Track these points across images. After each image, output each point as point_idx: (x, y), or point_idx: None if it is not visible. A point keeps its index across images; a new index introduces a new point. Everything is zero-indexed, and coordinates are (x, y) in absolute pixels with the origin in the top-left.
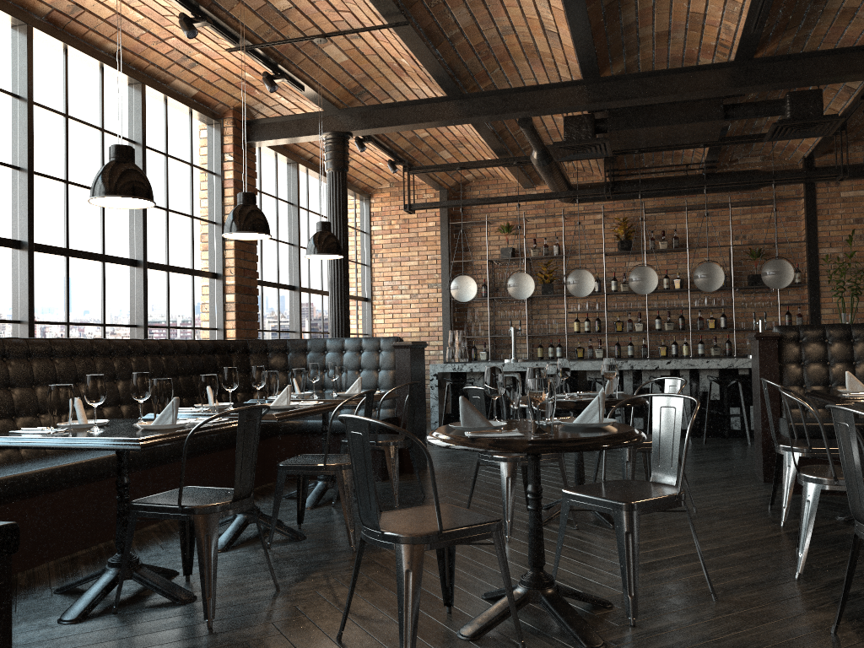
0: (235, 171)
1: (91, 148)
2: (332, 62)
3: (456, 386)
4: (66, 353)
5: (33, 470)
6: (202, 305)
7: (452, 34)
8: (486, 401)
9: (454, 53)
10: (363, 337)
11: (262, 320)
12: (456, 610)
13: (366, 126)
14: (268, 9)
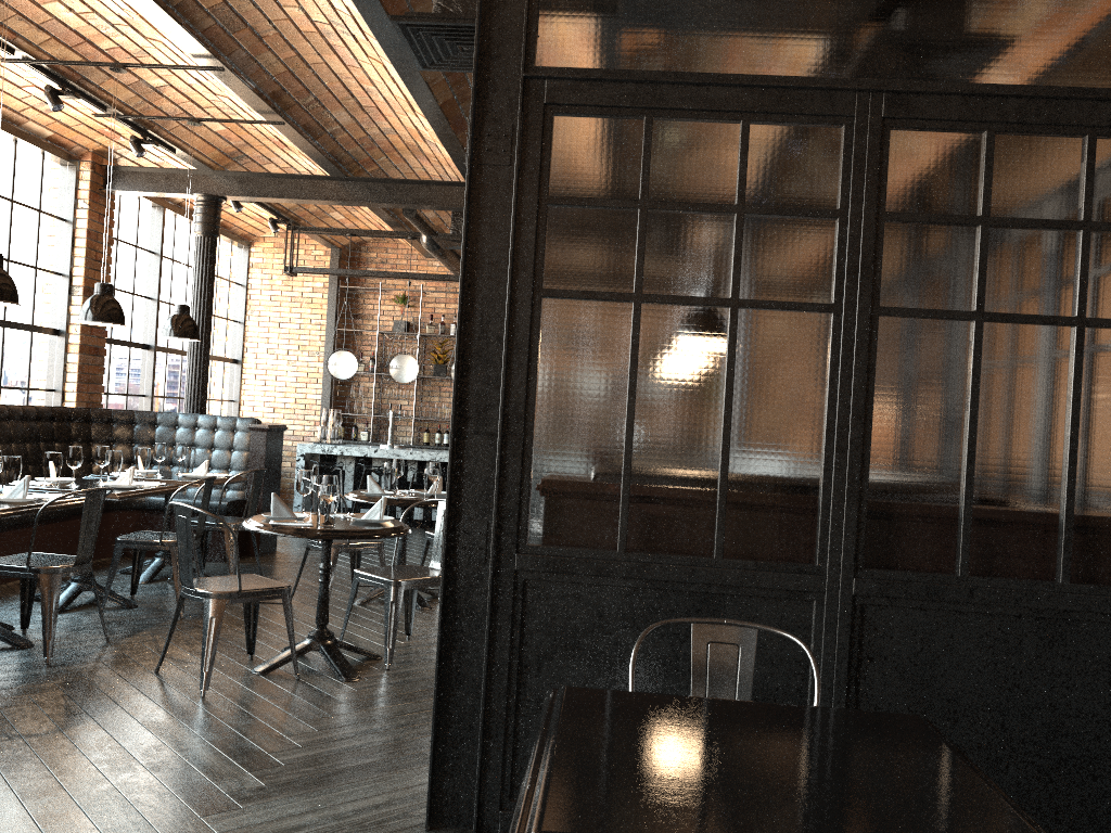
0: (90, 220)
1: None
2: (208, 129)
3: (323, 469)
4: None
5: None
6: (39, 363)
7: (333, 129)
8: (356, 487)
9: (335, 144)
10: (228, 403)
11: (108, 382)
12: (257, 658)
13: (242, 193)
14: (142, 85)
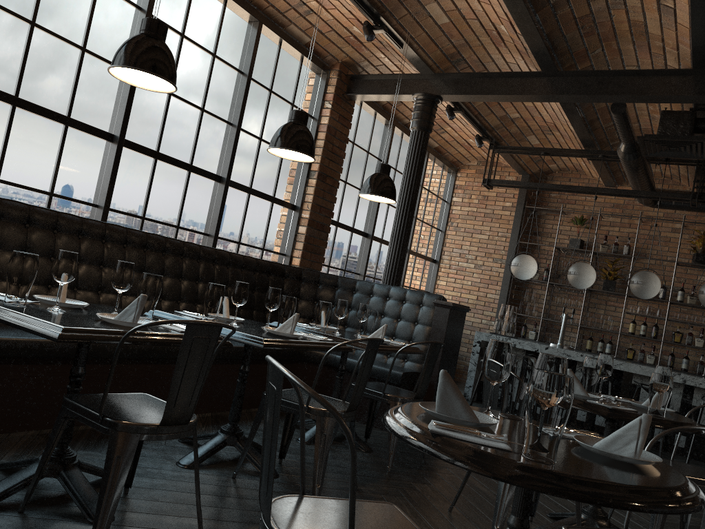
0: (331, 118)
1: (200, 68)
2: (432, 22)
3: None
4: (118, 239)
5: (31, 338)
6: (275, 230)
7: None
8: None
9: (555, 23)
10: None
11: (330, 257)
12: None
13: (456, 93)
14: None
